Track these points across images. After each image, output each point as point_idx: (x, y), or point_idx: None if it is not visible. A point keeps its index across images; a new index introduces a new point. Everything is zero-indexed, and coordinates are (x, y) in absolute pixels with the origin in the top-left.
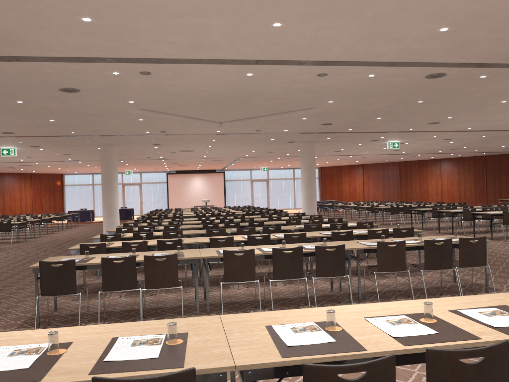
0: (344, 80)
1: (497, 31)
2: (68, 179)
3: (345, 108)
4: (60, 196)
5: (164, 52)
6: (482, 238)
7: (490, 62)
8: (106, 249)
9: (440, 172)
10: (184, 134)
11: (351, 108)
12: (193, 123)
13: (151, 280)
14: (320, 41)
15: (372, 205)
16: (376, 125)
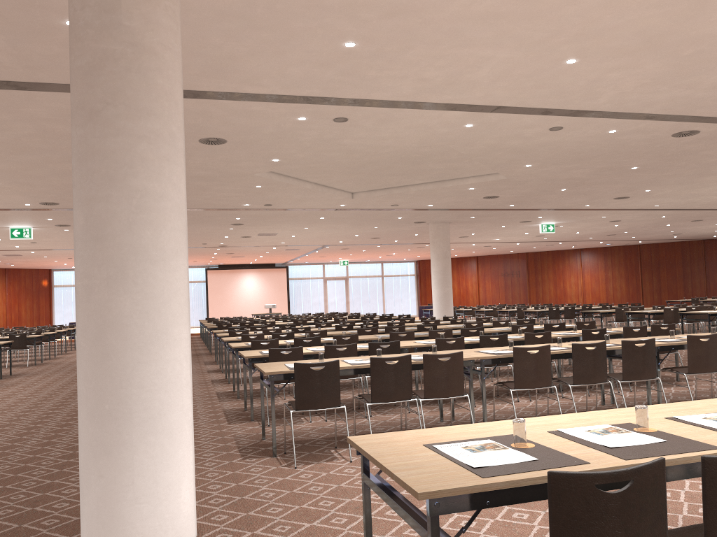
0: (574, 136)
1: None
2: (59, 278)
3: (536, 175)
4: (47, 302)
5: (396, 92)
6: None
7: None
8: (303, 356)
9: (581, 267)
10: (293, 208)
11: (543, 175)
12: (322, 193)
13: (432, 387)
14: (599, 84)
15: (518, 308)
16: (550, 199)
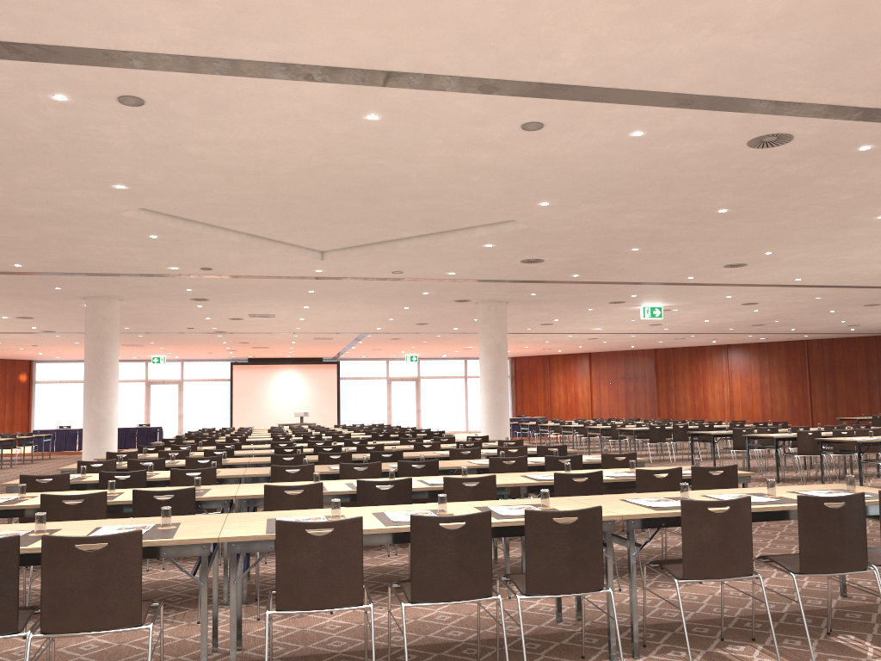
0: (578, 144)
1: None
2: (42, 371)
3: (572, 223)
4: (25, 402)
5: (163, 34)
6: None
7: None
8: None
9: (727, 369)
10: (251, 275)
11: (584, 223)
12: (265, 250)
13: (59, 609)
14: (536, 14)
15: (613, 424)
16: (627, 266)
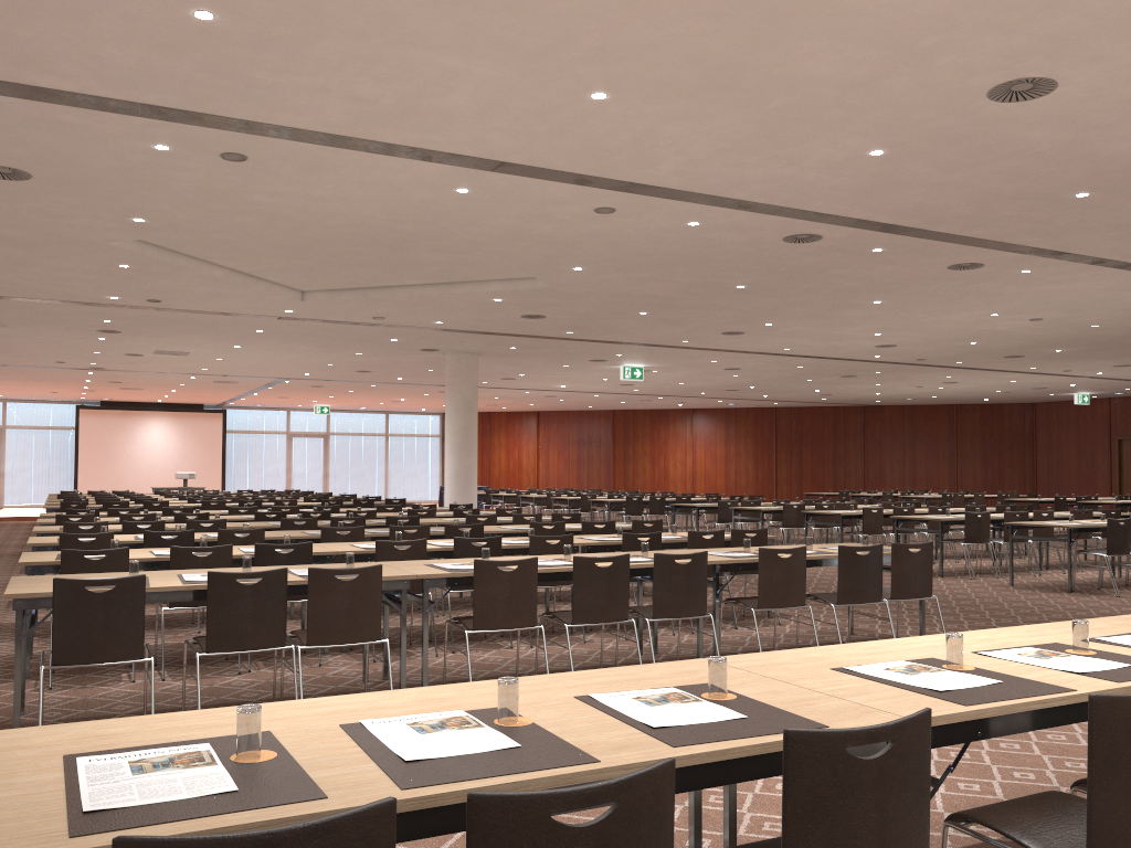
0: (638, 226)
1: (955, 169)
2: None
3: (595, 286)
4: None
5: (318, 117)
6: (928, 546)
7: (907, 224)
8: (129, 565)
9: (691, 437)
10: (202, 310)
11: (606, 287)
12: (245, 287)
13: (323, 626)
14: (654, 141)
15: (584, 495)
16: (627, 327)
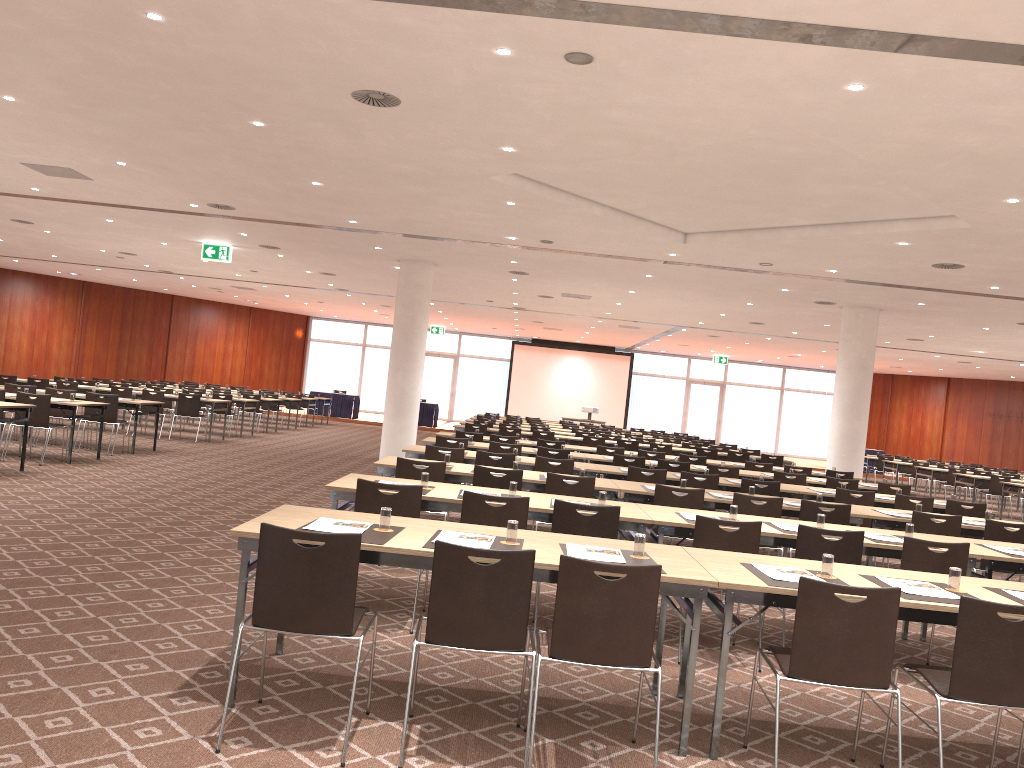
0: None
1: None
2: (318, 329)
3: None
4: (299, 359)
5: None
6: None
7: None
8: (420, 504)
9: None
10: (591, 252)
11: None
12: (625, 227)
13: (572, 635)
14: None
15: (994, 476)
16: None
